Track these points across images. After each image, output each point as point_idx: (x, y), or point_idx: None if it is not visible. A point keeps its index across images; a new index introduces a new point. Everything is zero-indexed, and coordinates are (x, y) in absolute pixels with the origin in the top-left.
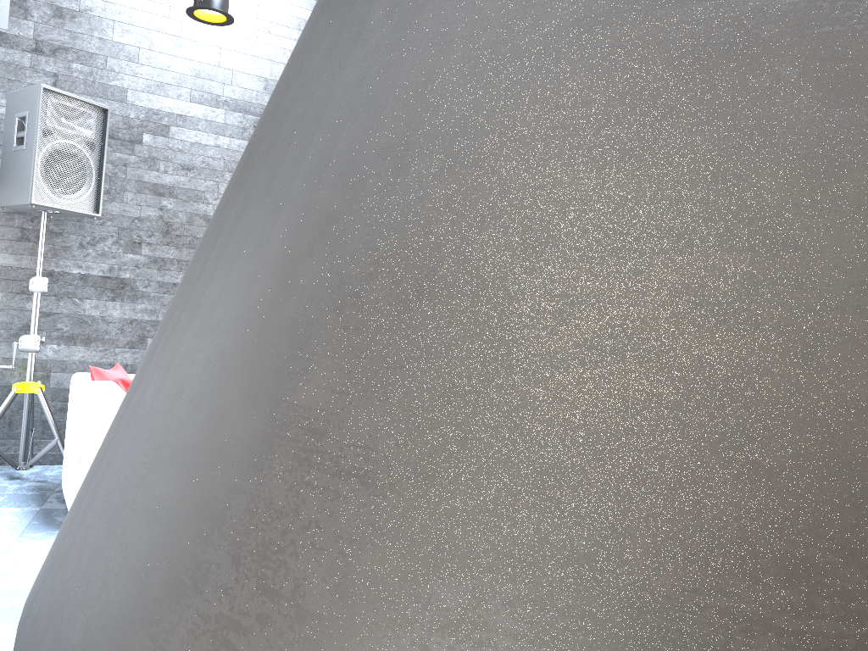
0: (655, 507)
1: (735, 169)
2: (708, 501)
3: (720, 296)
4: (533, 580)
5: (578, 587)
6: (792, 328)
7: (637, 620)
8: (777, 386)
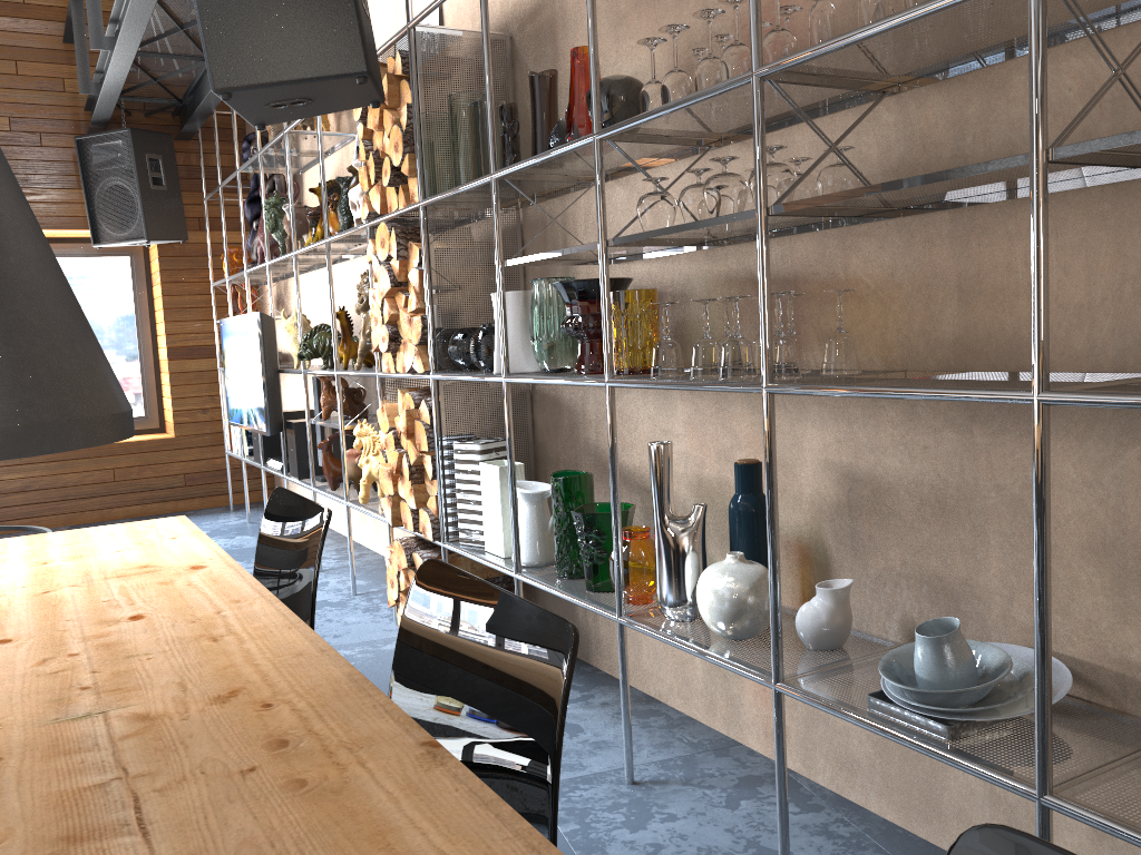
0: (7, 379)
1: (0, 352)
2: (10, 378)
3: (4, 363)
4: (0, 387)
5: (4, 386)
6: (10, 364)
7: (9, 386)
8: (11, 369)
